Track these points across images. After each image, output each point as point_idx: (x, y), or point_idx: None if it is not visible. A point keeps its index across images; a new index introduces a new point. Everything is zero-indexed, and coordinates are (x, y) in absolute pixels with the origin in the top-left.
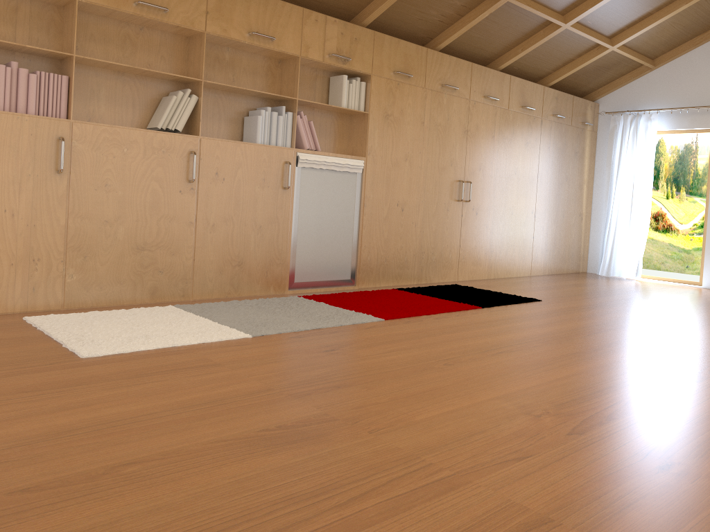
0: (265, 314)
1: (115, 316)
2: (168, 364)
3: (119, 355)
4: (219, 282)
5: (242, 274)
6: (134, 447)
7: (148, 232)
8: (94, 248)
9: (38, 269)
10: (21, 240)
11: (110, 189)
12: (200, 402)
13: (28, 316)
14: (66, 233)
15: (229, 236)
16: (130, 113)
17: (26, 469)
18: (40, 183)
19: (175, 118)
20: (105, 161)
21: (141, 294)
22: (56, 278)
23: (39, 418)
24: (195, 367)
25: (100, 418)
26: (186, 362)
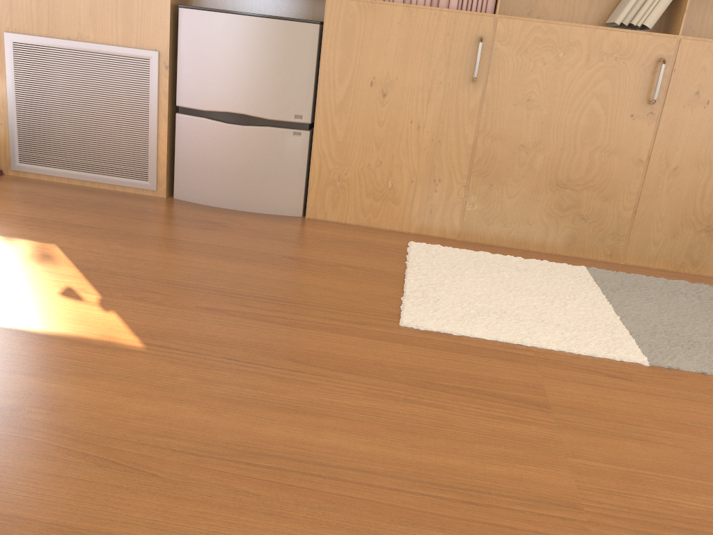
0: (709, 322)
1: (499, 267)
2: (481, 376)
3: (441, 336)
4: (668, 249)
5: (709, 245)
6: (280, 534)
7: (574, 166)
8: (503, 176)
9: (437, 190)
10: (423, 156)
11: (533, 106)
12: (448, 480)
13: (413, 242)
14: (473, 154)
15: (699, 187)
16: (586, 2)
17: (150, 501)
18: (451, 93)
19: (644, 9)
20: (532, 69)
21: (552, 242)
22: (455, 204)
23: (257, 412)
24: (510, 399)
25: (307, 448)
26: (507, 383)
